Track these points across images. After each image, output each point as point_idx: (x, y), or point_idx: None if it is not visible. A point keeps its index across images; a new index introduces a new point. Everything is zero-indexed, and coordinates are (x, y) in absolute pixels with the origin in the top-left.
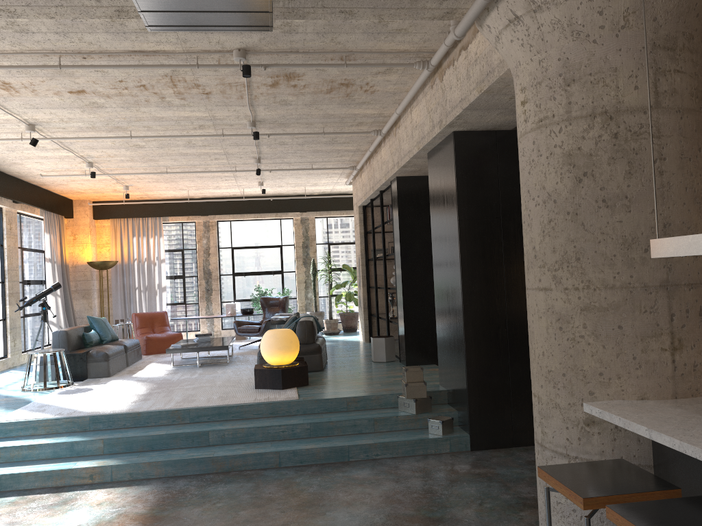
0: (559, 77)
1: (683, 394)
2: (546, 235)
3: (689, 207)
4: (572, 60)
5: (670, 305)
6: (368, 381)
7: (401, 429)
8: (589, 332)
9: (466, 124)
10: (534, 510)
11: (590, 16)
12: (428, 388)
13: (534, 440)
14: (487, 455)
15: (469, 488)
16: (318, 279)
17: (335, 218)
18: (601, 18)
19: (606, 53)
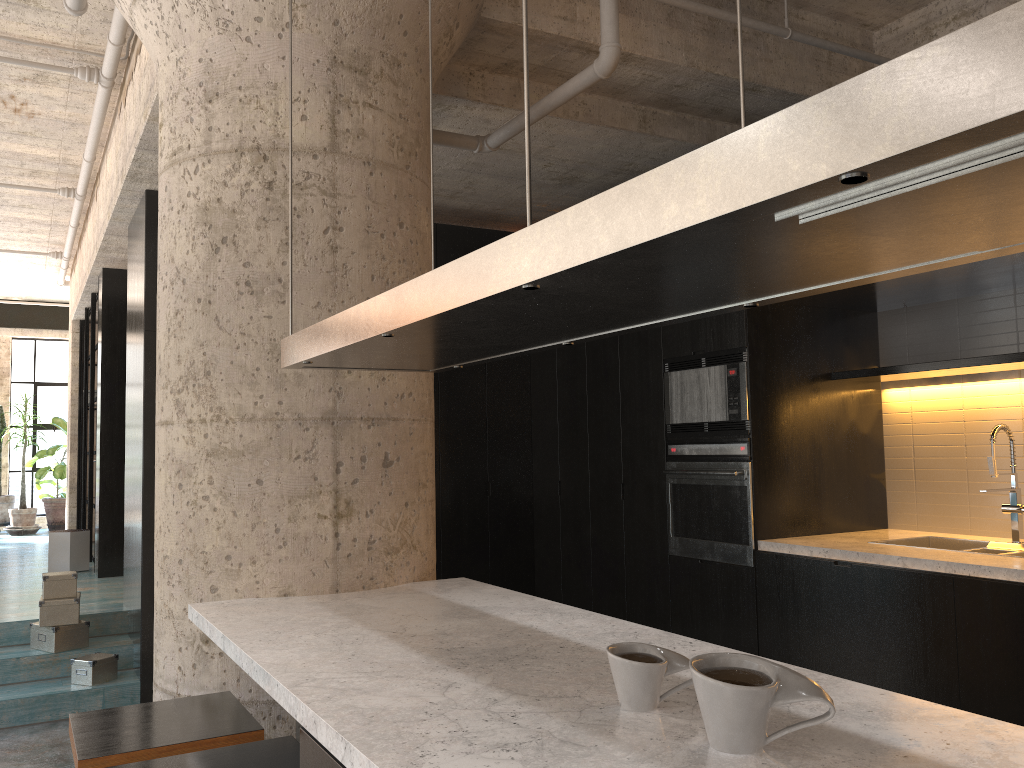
0: (200, 88)
1: (349, 585)
2: (171, 335)
3: None
4: (217, 64)
5: (337, 449)
6: (2, 603)
7: (25, 681)
8: (216, 490)
9: None
10: None
11: None
12: (97, 609)
13: None
14: None
15: None
16: (11, 442)
17: (51, 341)
18: (257, 6)
19: (264, 59)
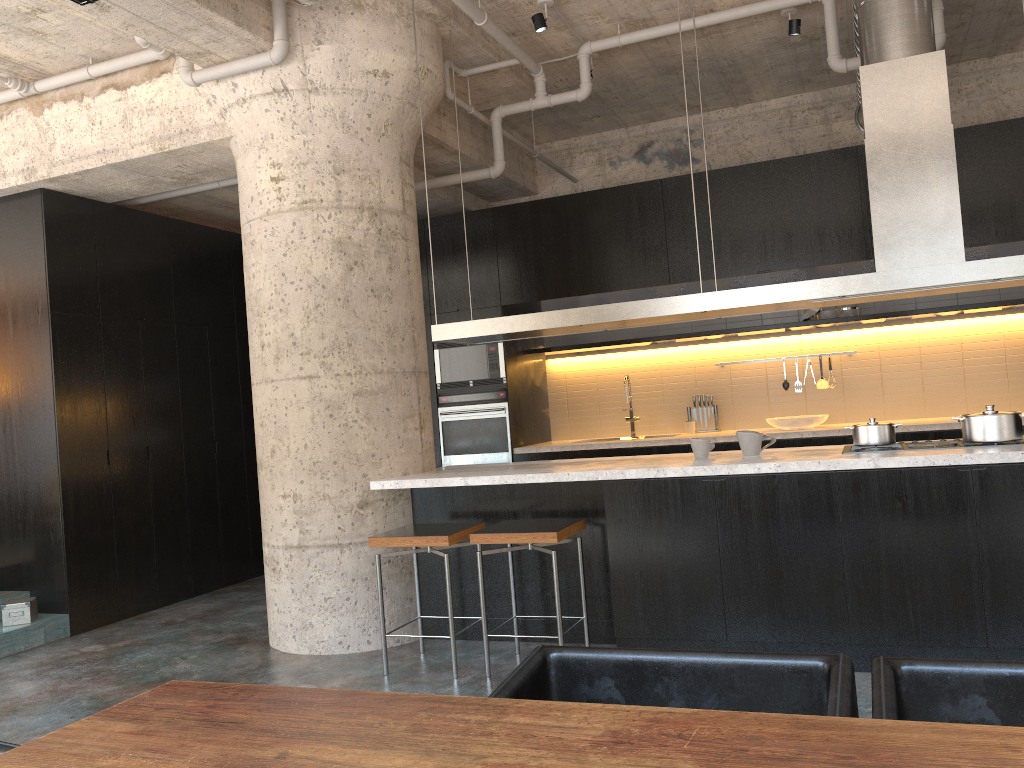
0: (329, 164)
1: (427, 467)
2: (312, 320)
3: (421, 305)
4: (341, 151)
5: (418, 389)
6: None
7: None
8: (362, 416)
9: (73, 183)
10: (248, 644)
11: (361, 116)
12: None
13: (142, 607)
14: (103, 633)
15: (143, 655)
16: None
17: None
18: (369, 121)
19: (371, 153)
